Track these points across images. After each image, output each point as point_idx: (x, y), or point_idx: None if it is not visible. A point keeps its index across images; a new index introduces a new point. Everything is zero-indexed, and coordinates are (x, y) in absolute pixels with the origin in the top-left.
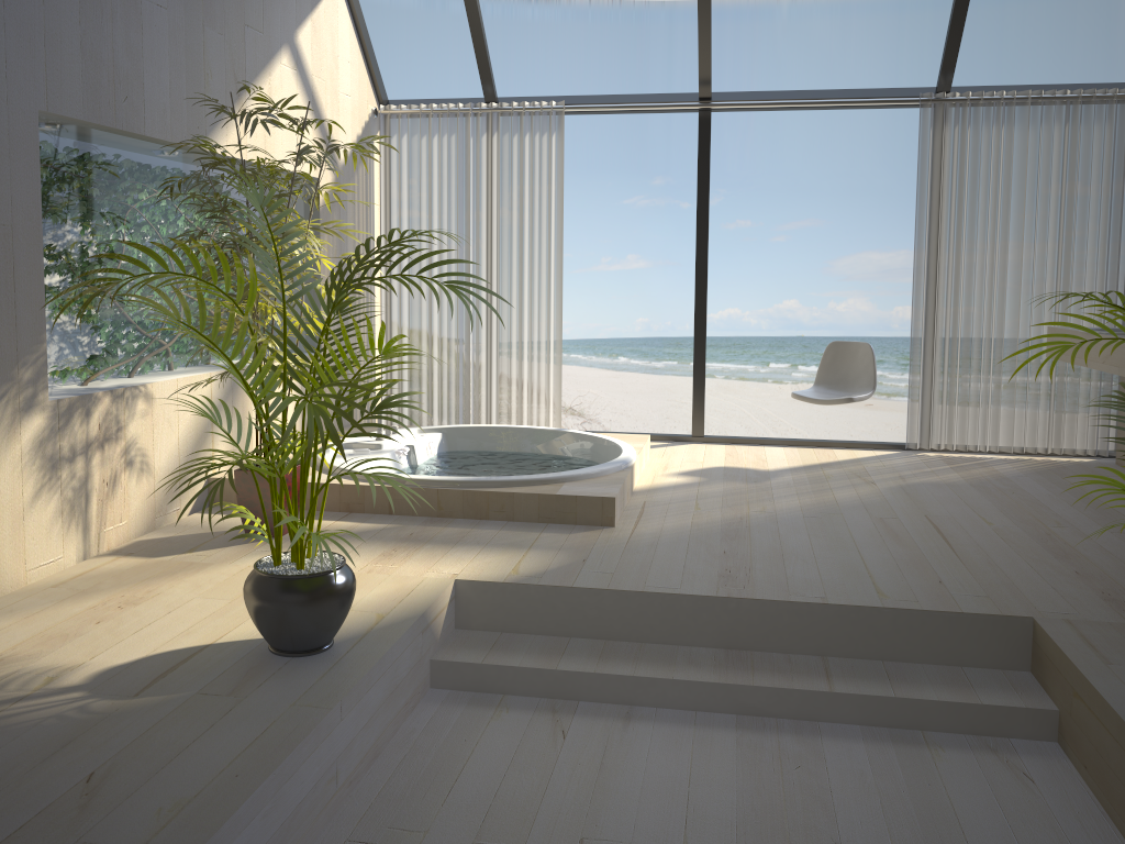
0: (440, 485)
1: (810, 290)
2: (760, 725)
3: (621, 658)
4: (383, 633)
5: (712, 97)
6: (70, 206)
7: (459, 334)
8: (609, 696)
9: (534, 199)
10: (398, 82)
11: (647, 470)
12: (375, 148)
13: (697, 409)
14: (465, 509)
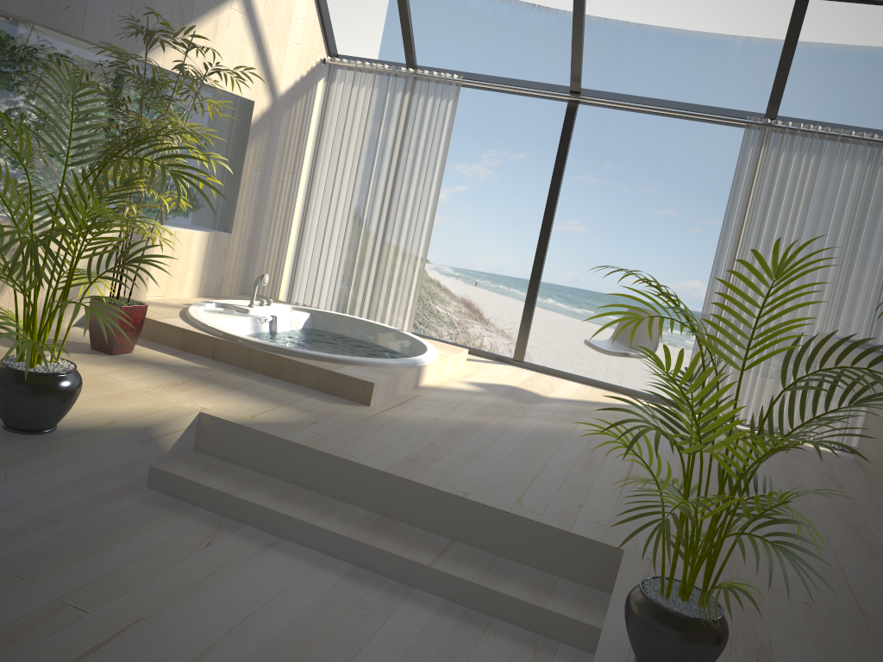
0: (252, 345)
1: None
2: (366, 578)
3: (292, 501)
4: (98, 433)
5: (581, 92)
6: (2, 77)
7: (351, 243)
8: (267, 526)
9: (426, 148)
10: (417, 54)
11: (449, 375)
12: (248, 77)
13: (521, 339)
14: (265, 367)
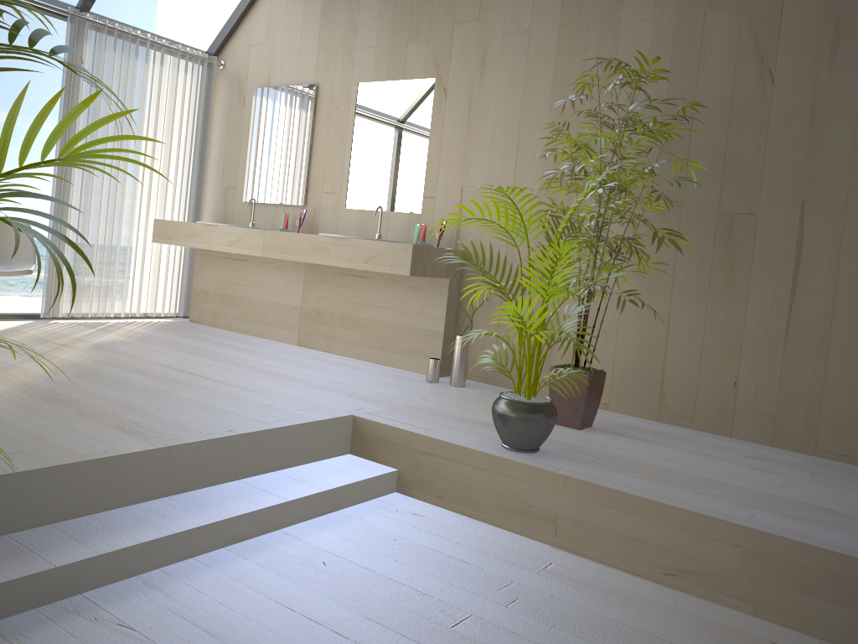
0: None
1: None
2: (253, 548)
3: (98, 534)
4: None
5: None
6: None
7: None
8: (113, 575)
9: None
10: None
11: None
12: None
13: None
14: None
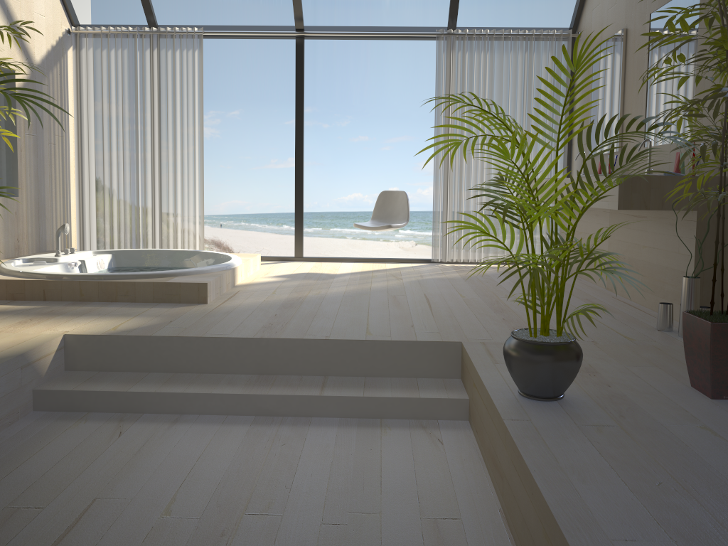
0: (82, 278)
1: (406, 181)
2: (270, 421)
3: (180, 383)
4: None
5: (304, 29)
6: None
7: (132, 188)
8: (165, 408)
9: (183, 95)
10: None
11: (253, 275)
12: (25, 32)
13: (297, 239)
14: (100, 295)
